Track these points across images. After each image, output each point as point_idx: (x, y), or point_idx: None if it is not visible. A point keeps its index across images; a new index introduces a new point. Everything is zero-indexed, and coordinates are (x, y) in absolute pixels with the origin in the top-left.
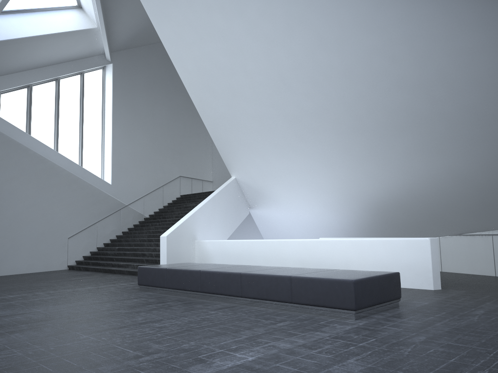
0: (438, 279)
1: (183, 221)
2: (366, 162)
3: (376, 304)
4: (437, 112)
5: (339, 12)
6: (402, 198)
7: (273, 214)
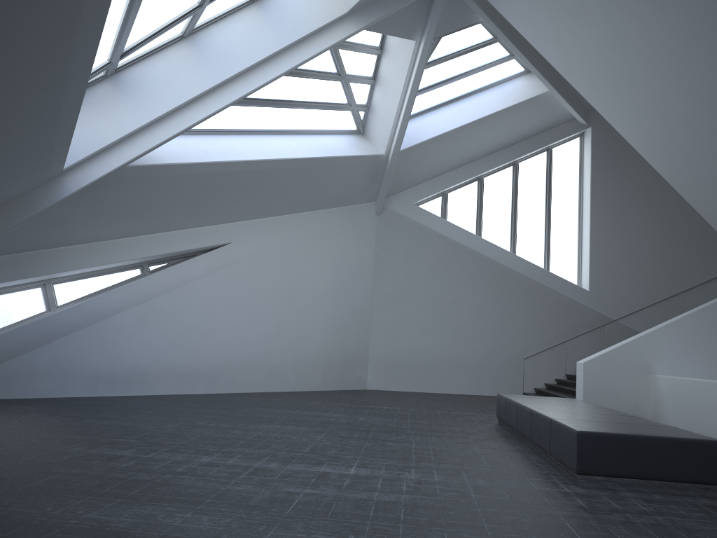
0: None
1: (622, 344)
2: None
3: (641, 478)
4: None
5: None
6: None
7: None
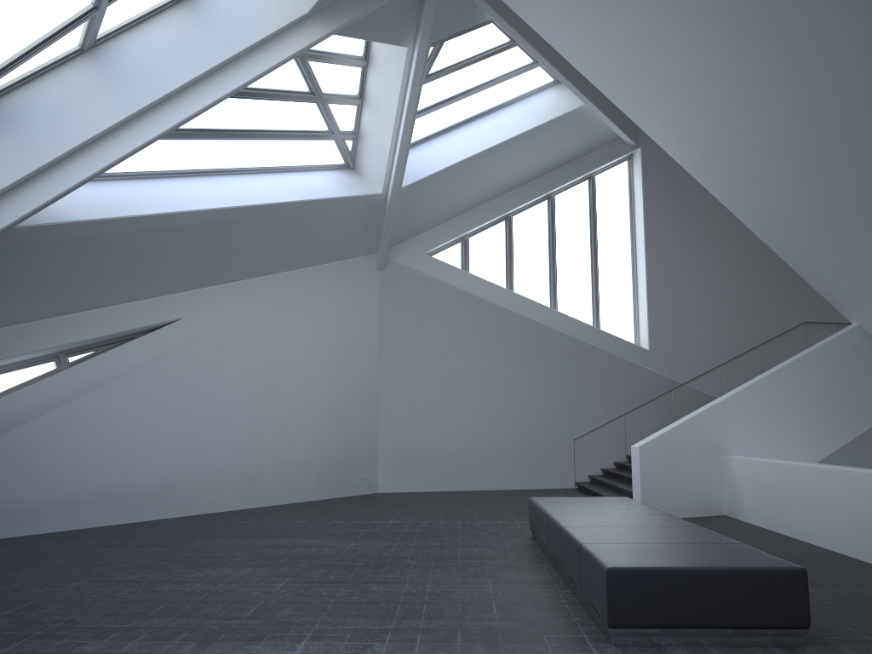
0: None
1: (686, 419)
2: None
3: (695, 626)
4: None
5: None
6: None
7: None
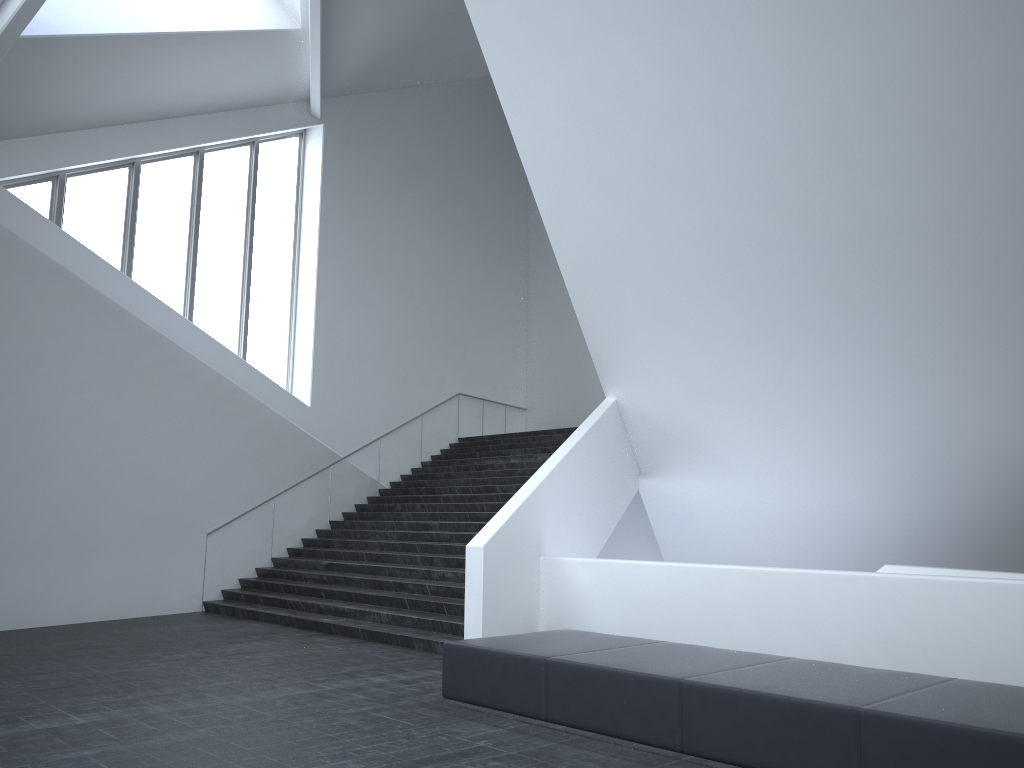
0: None
1: (518, 506)
2: None
3: None
4: None
5: None
6: None
7: (701, 493)
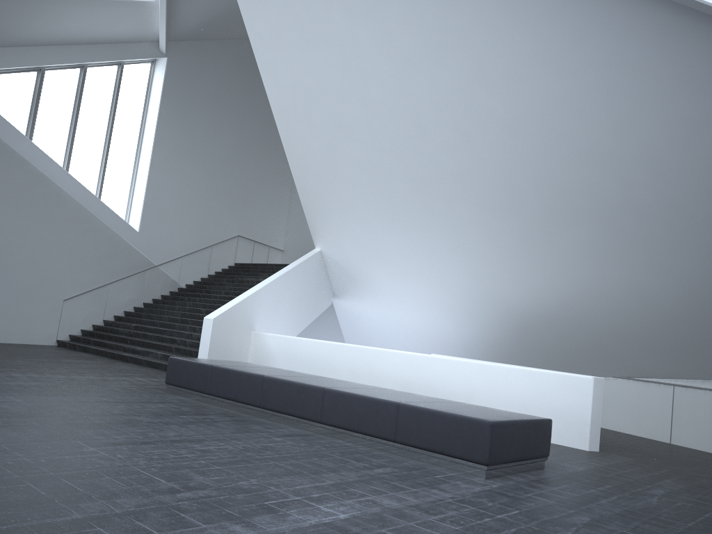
0: (597, 437)
1: (240, 300)
2: (515, 256)
3: (516, 460)
4: (629, 201)
5: (516, 37)
6: (556, 315)
7: (365, 311)
